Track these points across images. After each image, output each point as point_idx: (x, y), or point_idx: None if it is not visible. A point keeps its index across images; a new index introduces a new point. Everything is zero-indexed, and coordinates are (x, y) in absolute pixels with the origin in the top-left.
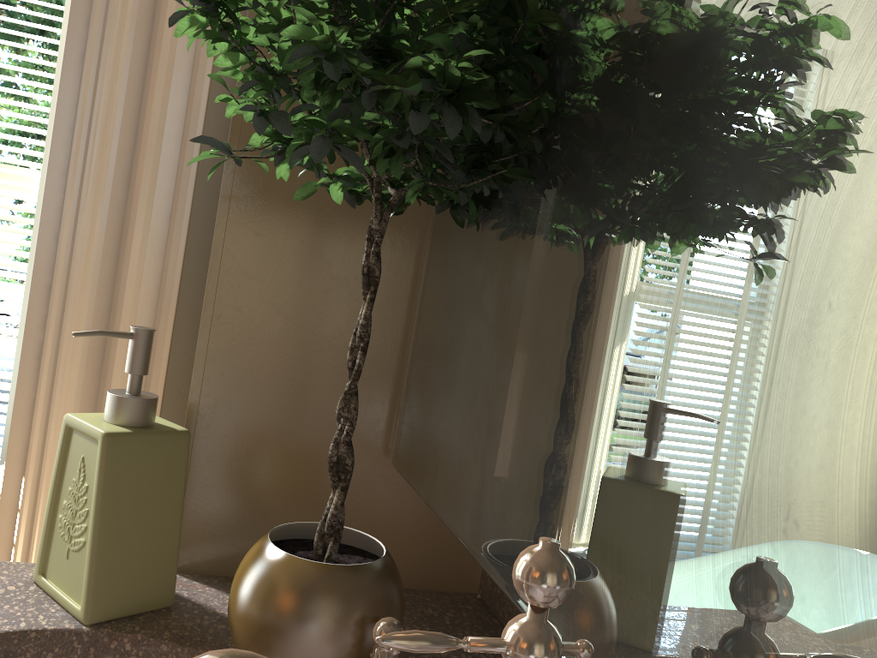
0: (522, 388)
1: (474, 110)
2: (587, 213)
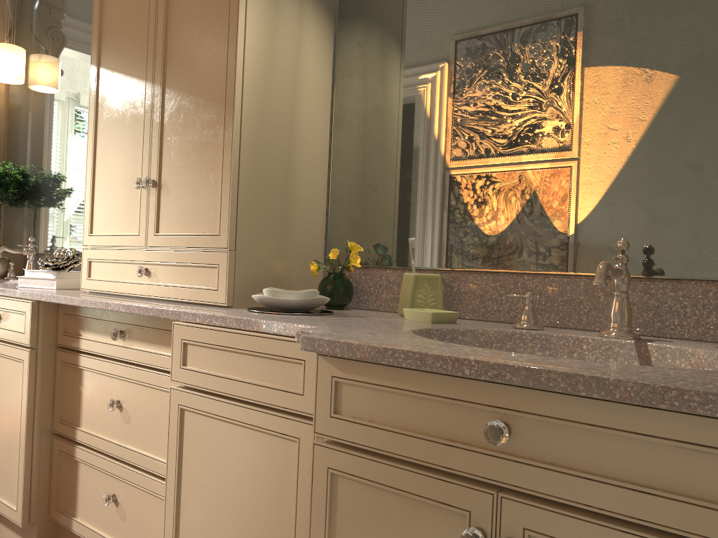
0: (27, 228)
1: (17, 195)
2: (32, 206)
